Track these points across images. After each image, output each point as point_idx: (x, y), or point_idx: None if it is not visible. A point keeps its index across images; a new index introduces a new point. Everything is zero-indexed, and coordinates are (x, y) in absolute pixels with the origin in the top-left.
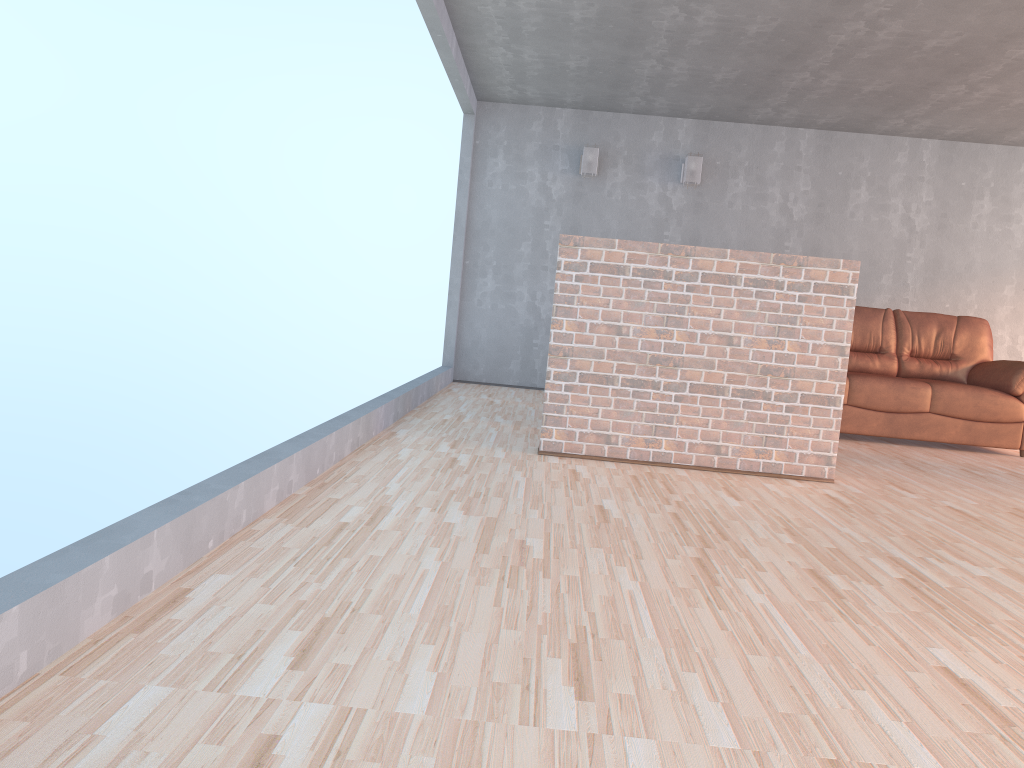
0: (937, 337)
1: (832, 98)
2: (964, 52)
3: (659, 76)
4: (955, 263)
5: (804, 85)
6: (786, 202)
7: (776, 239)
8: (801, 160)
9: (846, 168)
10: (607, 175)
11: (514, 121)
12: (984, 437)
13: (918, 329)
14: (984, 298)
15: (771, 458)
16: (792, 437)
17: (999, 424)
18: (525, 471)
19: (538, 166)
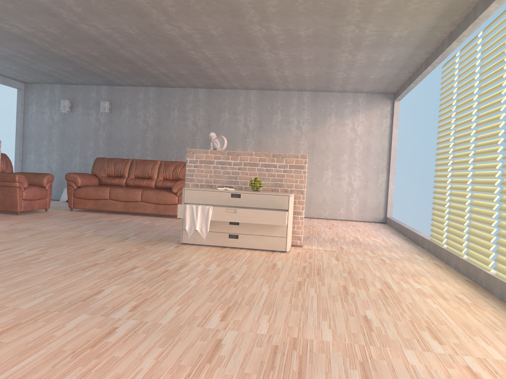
0: (173, 171)
1: (125, 75)
2: (113, 56)
3: (51, 71)
4: None
5: (102, 71)
6: (146, 118)
7: (142, 133)
8: (150, 100)
9: (169, 102)
10: (75, 110)
11: (39, 90)
12: (162, 211)
13: (166, 168)
14: None
15: None
16: None
17: (168, 205)
18: None
19: (48, 108)
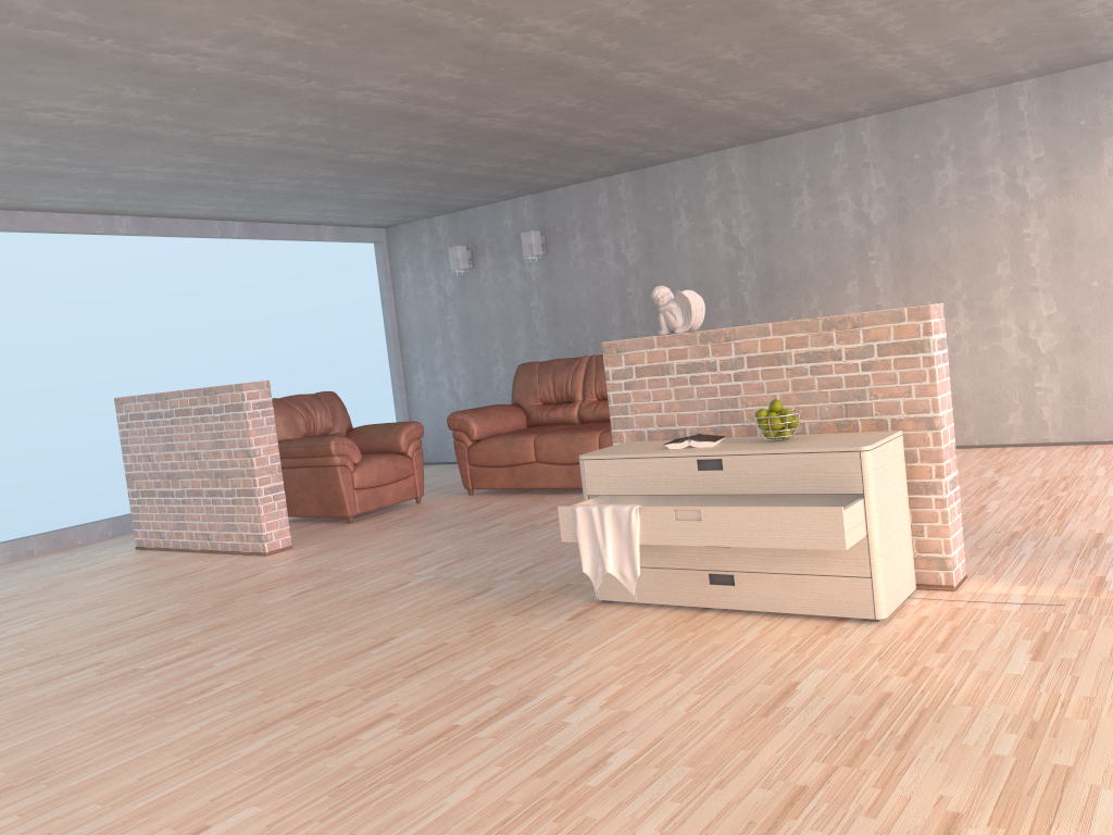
0: None
1: (541, 165)
2: (474, 136)
3: (400, 195)
4: (788, 271)
5: (489, 170)
6: (620, 250)
7: (619, 288)
8: (623, 205)
9: (664, 201)
10: (480, 264)
11: (411, 237)
12: None
13: None
14: (827, 302)
15: (233, 540)
16: (239, 523)
17: None
18: (62, 566)
19: (433, 270)
